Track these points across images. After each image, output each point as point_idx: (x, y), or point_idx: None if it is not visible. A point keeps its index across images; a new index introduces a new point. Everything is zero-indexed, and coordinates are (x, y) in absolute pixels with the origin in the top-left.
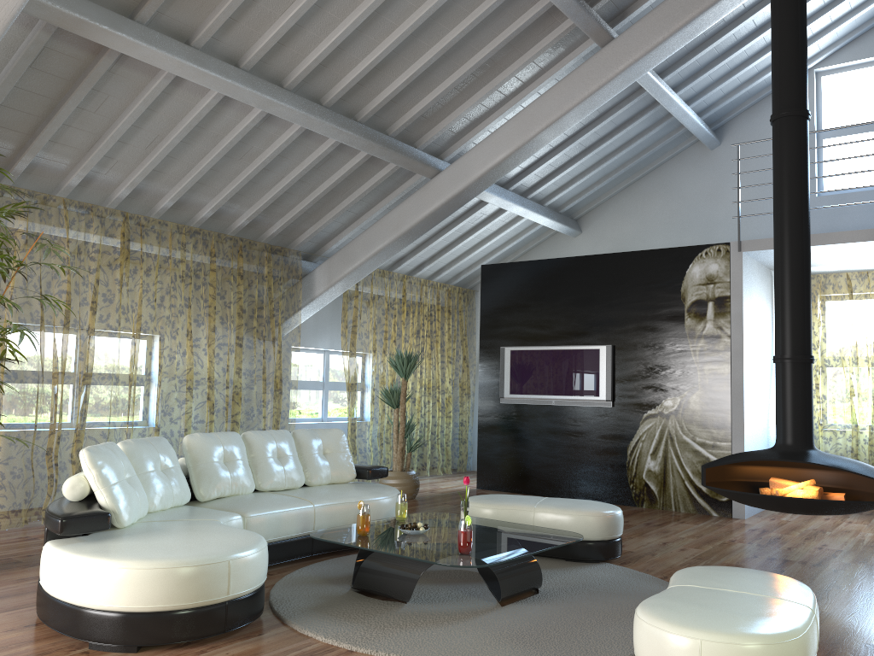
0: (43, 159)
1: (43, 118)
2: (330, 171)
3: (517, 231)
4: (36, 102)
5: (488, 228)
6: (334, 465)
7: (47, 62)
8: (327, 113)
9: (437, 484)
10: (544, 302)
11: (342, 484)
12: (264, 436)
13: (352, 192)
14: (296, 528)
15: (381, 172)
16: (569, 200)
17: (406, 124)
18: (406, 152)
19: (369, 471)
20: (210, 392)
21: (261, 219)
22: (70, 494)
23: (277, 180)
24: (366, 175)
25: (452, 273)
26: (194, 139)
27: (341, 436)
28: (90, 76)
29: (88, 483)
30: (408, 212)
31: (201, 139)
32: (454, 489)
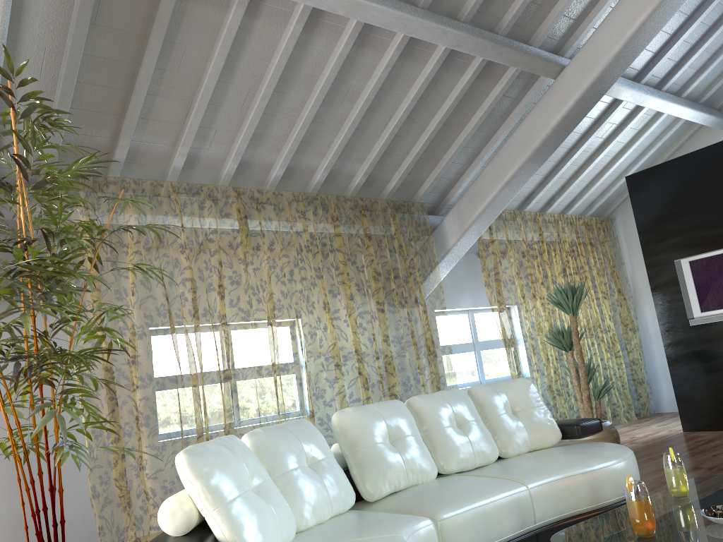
0: (142, 142)
1: (126, 90)
2: (440, 99)
3: (651, 138)
4: (113, 70)
5: (619, 140)
6: (530, 425)
7: (110, 14)
8: (425, 13)
9: (630, 433)
10: (721, 195)
11: (547, 450)
12: (433, 399)
13: (467, 122)
14: (511, 525)
15: (496, 88)
16: (709, 85)
17: (517, 14)
18: (522, 49)
19: (578, 428)
20: (365, 379)
21: (377, 175)
22: (169, 525)
23: (386, 122)
24: (479, 97)
25: (585, 204)
26: (288, 86)
27: (530, 387)
28: (158, 20)
29: (193, 504)
30: (536, 124)
31: (295, 85)
32: (655, 435)
